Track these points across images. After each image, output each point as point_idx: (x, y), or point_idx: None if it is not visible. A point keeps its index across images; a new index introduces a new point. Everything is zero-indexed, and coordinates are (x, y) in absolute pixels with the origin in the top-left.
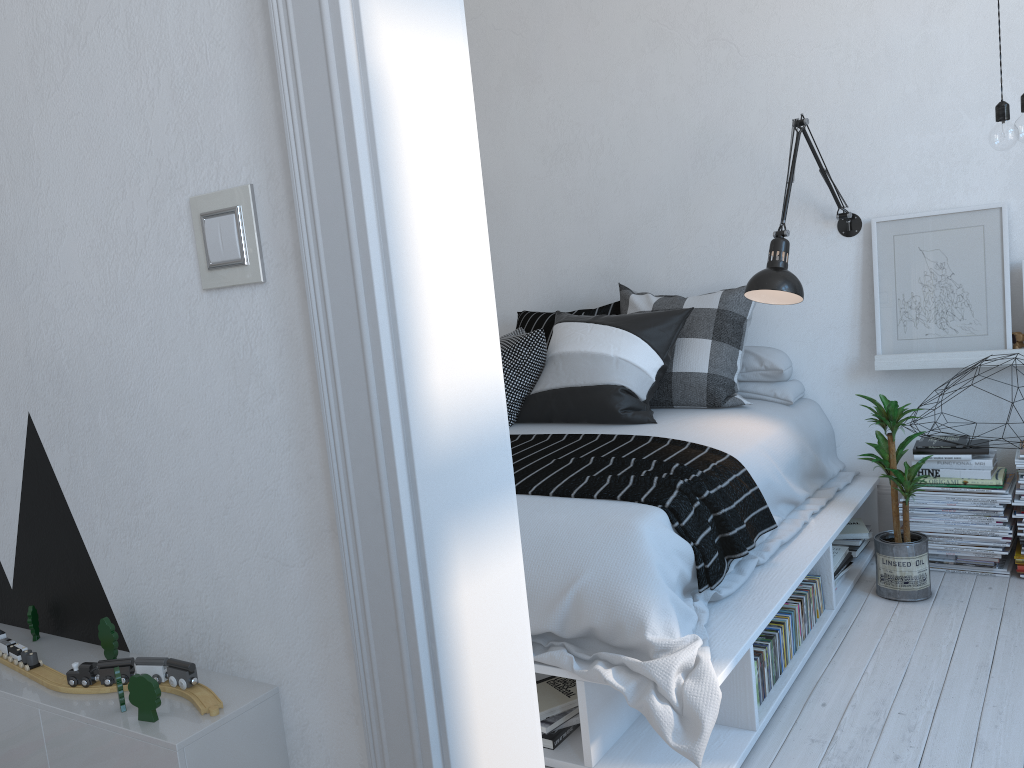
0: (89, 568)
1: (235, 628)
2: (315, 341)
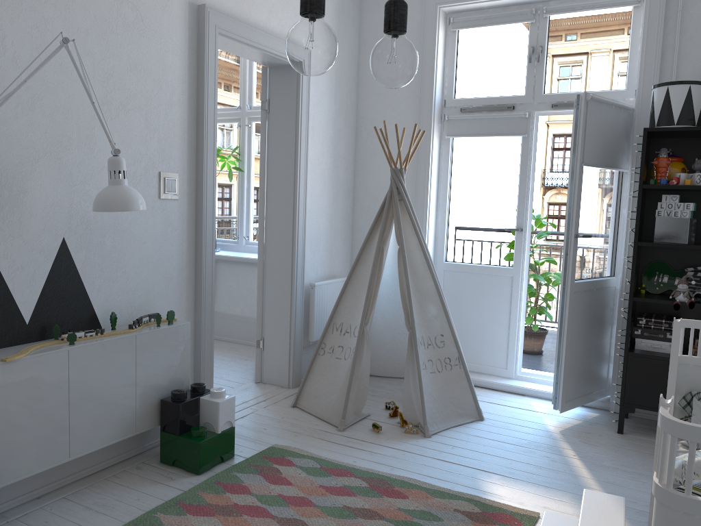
0: (87, 300)
1: (152, 303)
2: (203, 216)
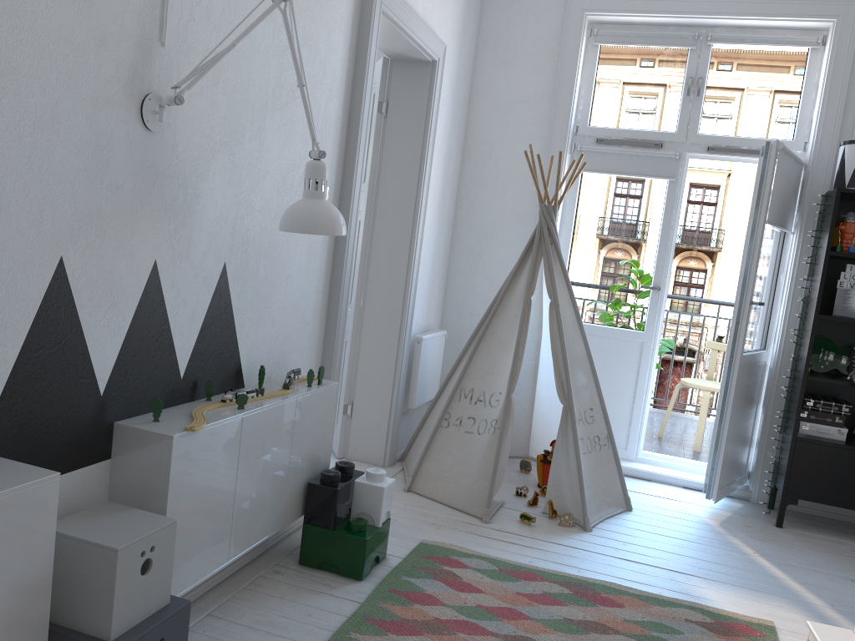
0: (236, 348)
1: (288, 355)
2: (346, 245)
